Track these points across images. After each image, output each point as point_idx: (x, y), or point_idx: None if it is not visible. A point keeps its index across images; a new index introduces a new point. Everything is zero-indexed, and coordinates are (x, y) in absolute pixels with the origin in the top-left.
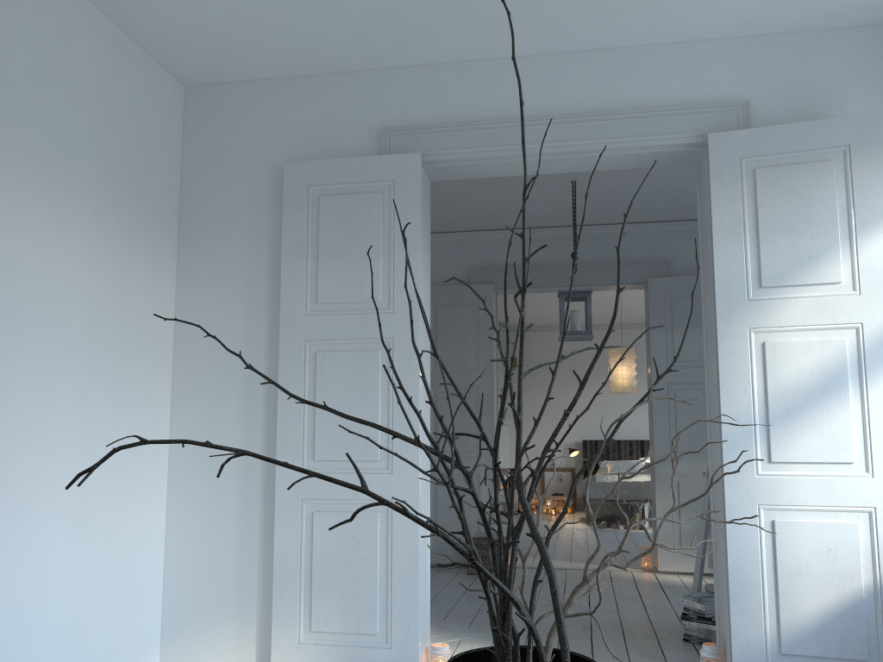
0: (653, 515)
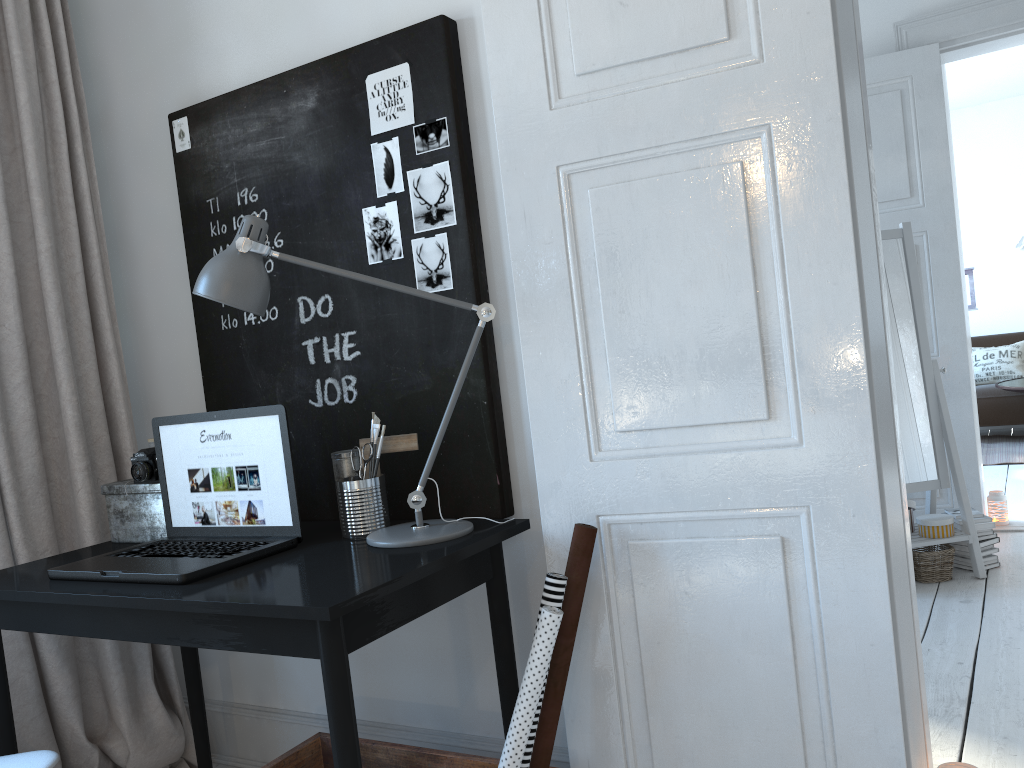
0: (901, 671)
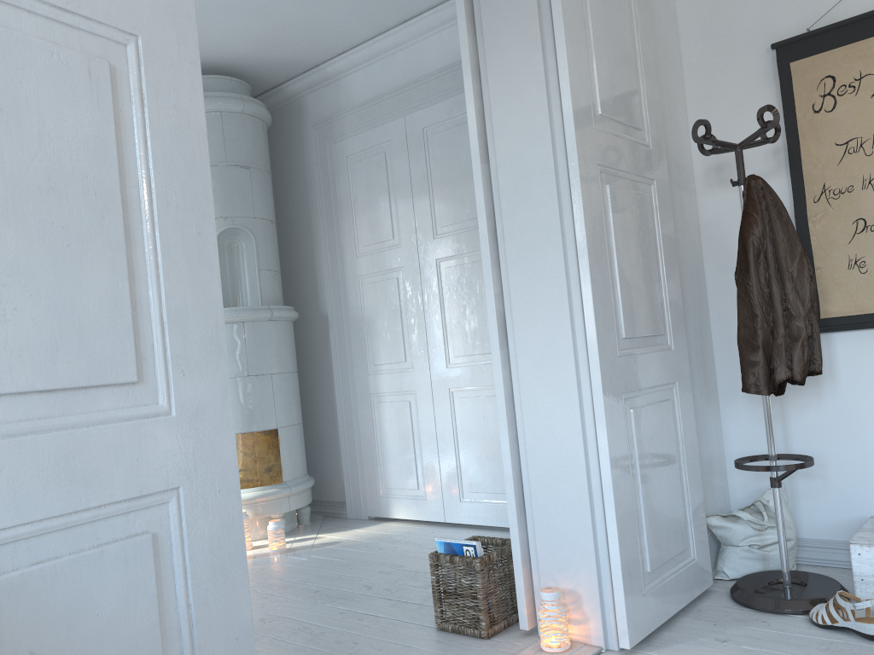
0: None
